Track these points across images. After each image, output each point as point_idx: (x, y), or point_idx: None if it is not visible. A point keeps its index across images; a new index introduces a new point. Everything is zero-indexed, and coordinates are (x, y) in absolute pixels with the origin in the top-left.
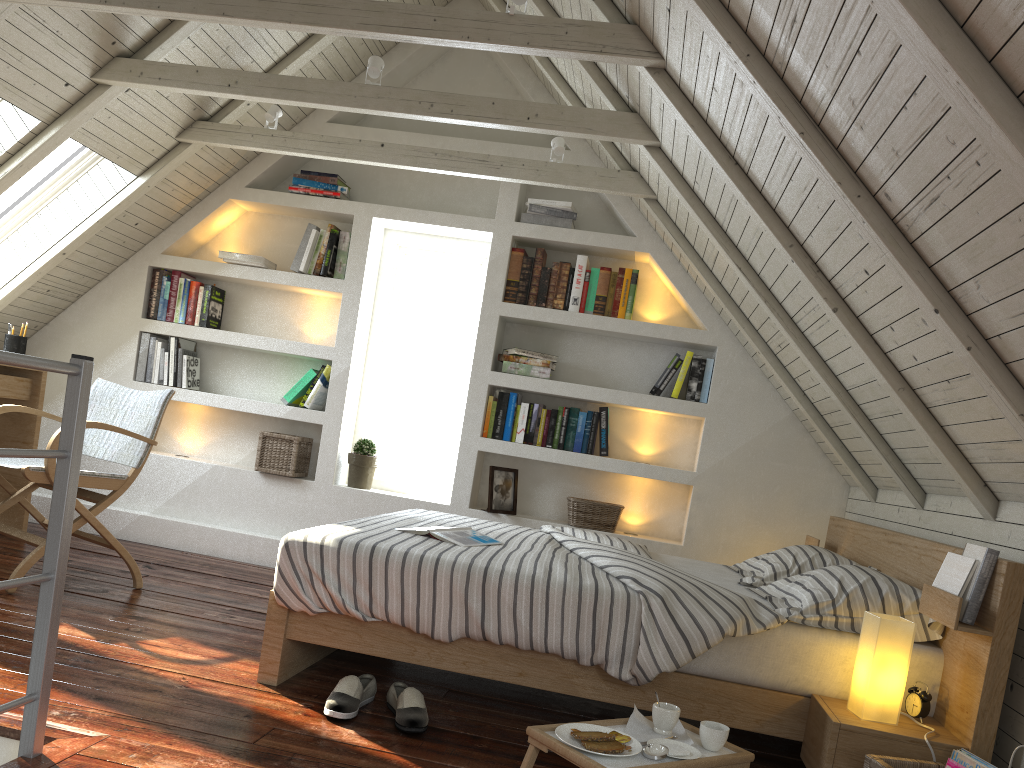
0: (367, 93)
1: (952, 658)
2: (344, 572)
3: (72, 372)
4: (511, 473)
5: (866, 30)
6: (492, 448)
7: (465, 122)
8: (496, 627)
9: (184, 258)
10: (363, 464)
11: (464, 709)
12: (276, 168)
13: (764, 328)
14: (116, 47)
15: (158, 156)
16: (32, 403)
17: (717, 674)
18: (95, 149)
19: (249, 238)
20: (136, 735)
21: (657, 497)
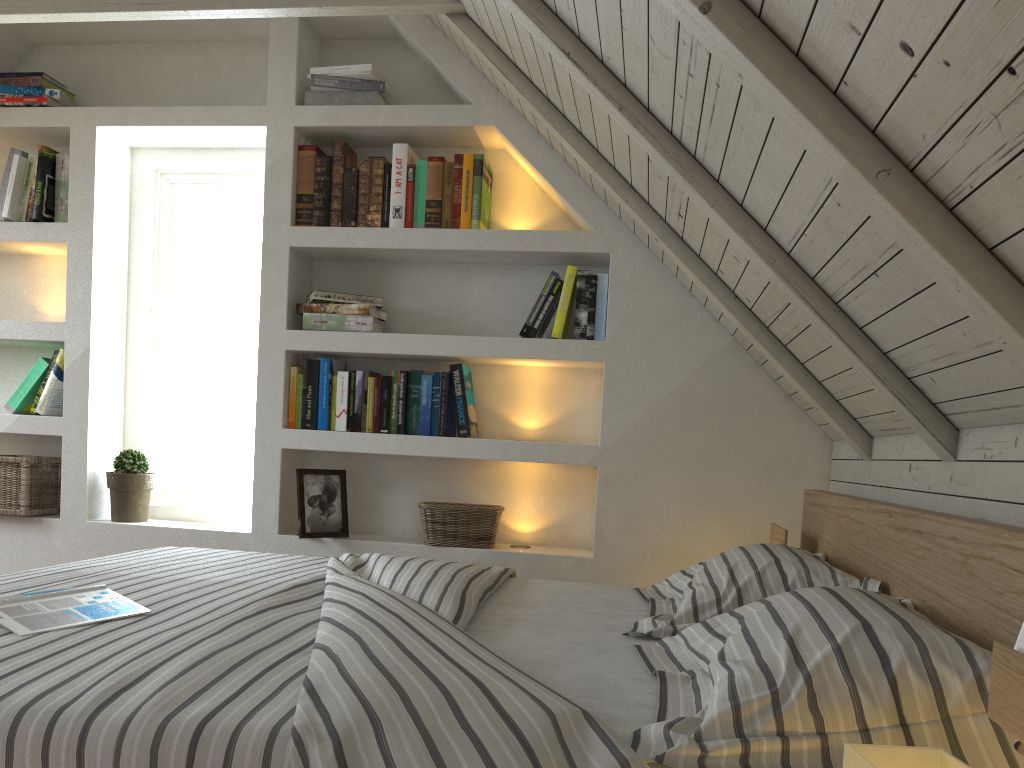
0: None
1: None
2: None
3: None
4: (335, 476)
5: None
6: (301, 443)
7: None
8: None
9: None
10: (126, 486)
11: None
12: None
13: (653, 190)
14: None
15: None
16: None
17: None
18: None
19: None
20: None
21: (555, 489)
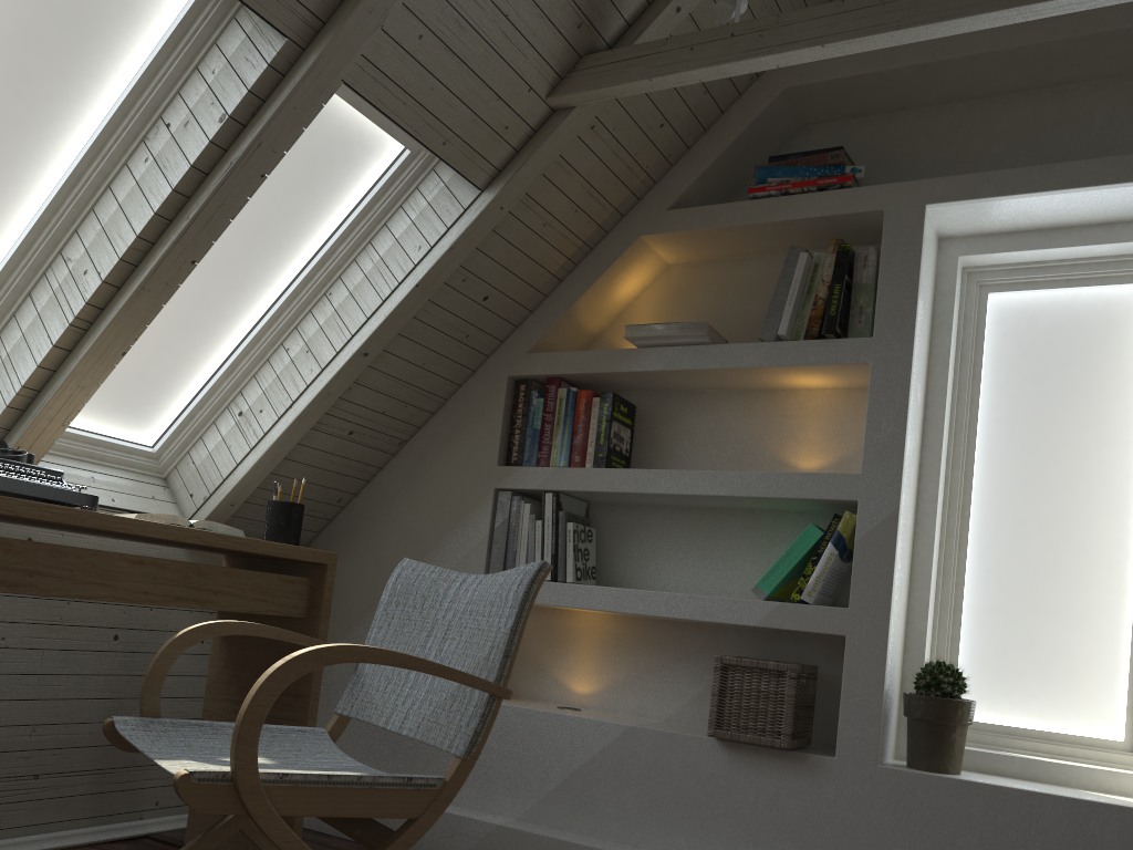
0: None
1: None
2: None
3: None
4: None
5: None
6: None
7: None
8: None
9: (565, 353)
10: (945, 718)
11: None
12: (720, 168)
13: None
14: None
15: (516, 143)
16: (310, 622)
17: None
18: (400, 120)
19: (674, 309)
20: None
21: None
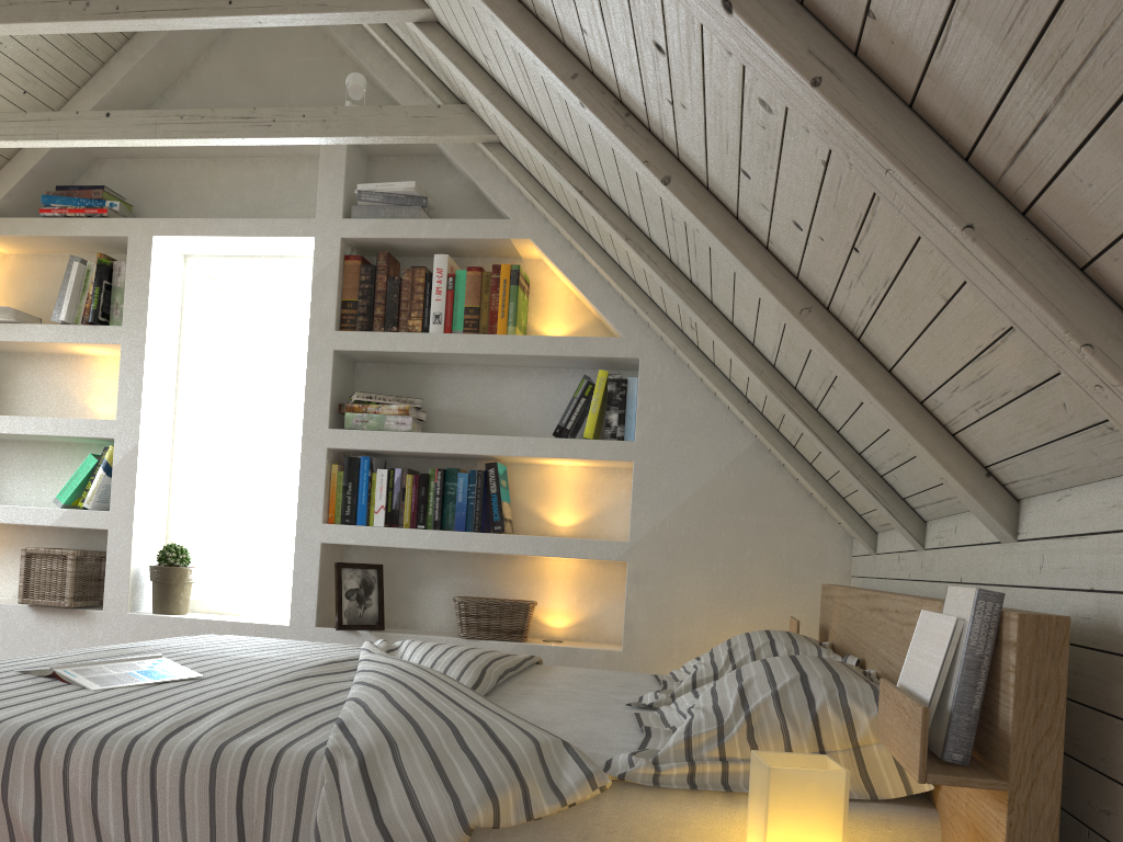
0: None
1: (952, 833)
2: None
3: None
4: (372, 571)
5: None
6: (340, 538)
7: (142, 24)
8: None
9: None
10: (168, 579)
11: None
12: (27, 188)
13: (668, 304)
14: None
15: None
16: None
17: None
18: None
19: (10, 290)
20: None
21: (588, 585)
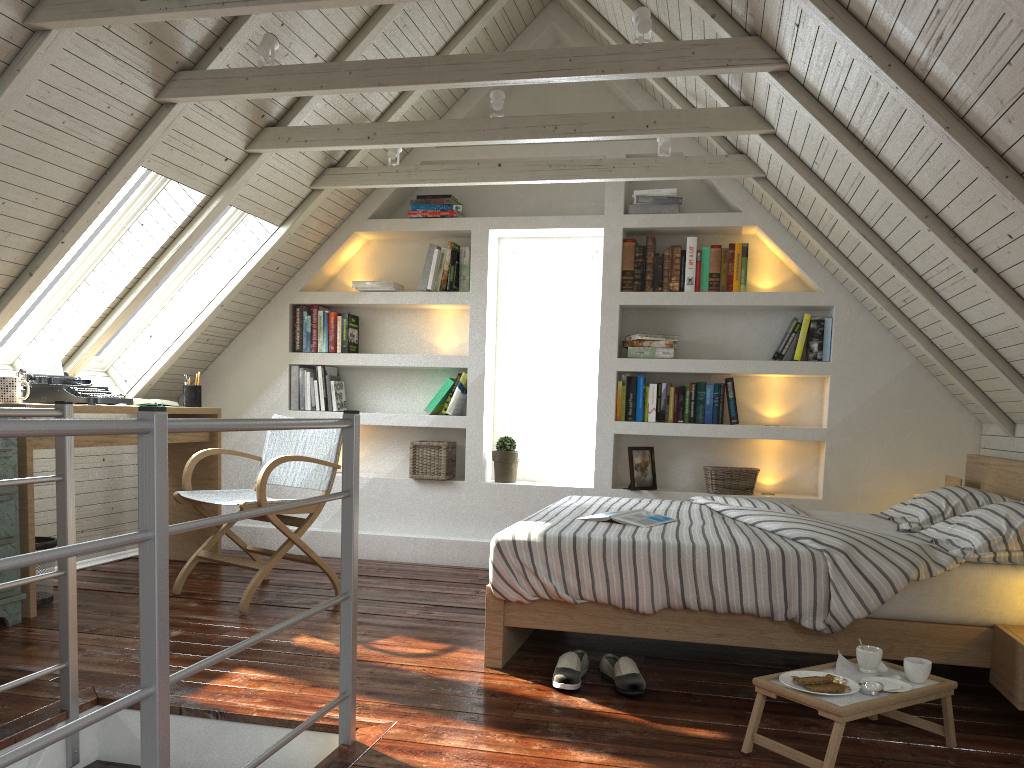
0: (494, 125)
1: None
2: (552, 563)
3: (348, 426)
4: (647, 451)
5: (1018, 47)
6: (627, 430)
7: (588, 138)
8: (695, 596)
9: (320, 292)
10: (507, 460)
11: (667, 671)
12: (393, 197)
13: (887, 286)
14: (265, 119)
15: (295, 205)
16: (212, 443)
17: (902, 616)
18: (246, 210)
19: (374, 264)
20: (416, 719)
21: (789, 456)
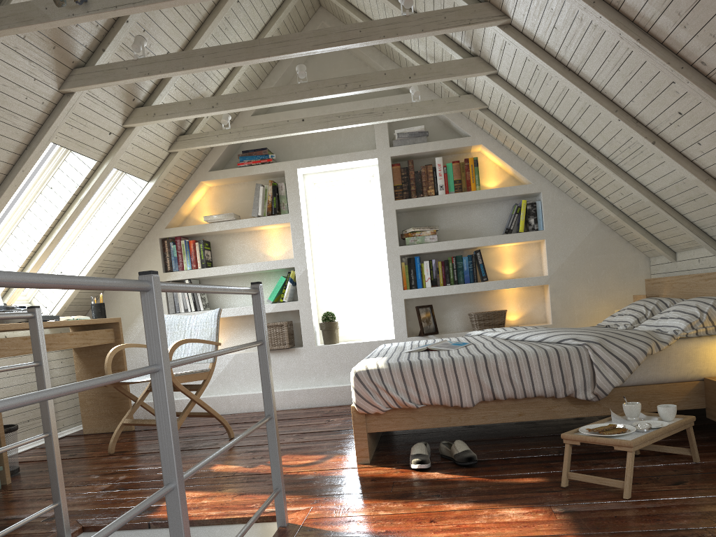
0: (303, 88)
1: None
2: (397, 381)
3: (256, 292)
4: (428, 308)
5: None
6: (413, 295)
7: (369, 90)
8: (501, 389)
9: (181, 227)
10: (331, 328)
11: (484, 448)
12: (225, 154)
13: (580, 170)
14: (135, 102)
15: (159, 165)
16: (117, 344)
17: (642, 381)
18: (125, 170)
19: (216, 204)
20: (325, 503)
21: (524, 299)
